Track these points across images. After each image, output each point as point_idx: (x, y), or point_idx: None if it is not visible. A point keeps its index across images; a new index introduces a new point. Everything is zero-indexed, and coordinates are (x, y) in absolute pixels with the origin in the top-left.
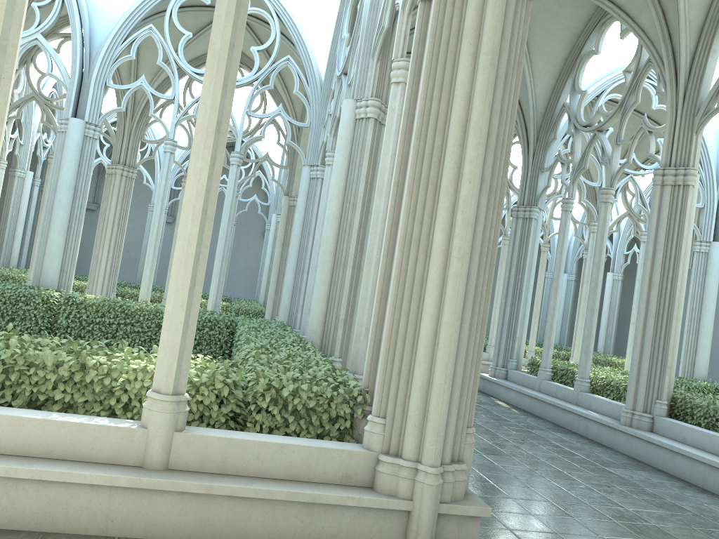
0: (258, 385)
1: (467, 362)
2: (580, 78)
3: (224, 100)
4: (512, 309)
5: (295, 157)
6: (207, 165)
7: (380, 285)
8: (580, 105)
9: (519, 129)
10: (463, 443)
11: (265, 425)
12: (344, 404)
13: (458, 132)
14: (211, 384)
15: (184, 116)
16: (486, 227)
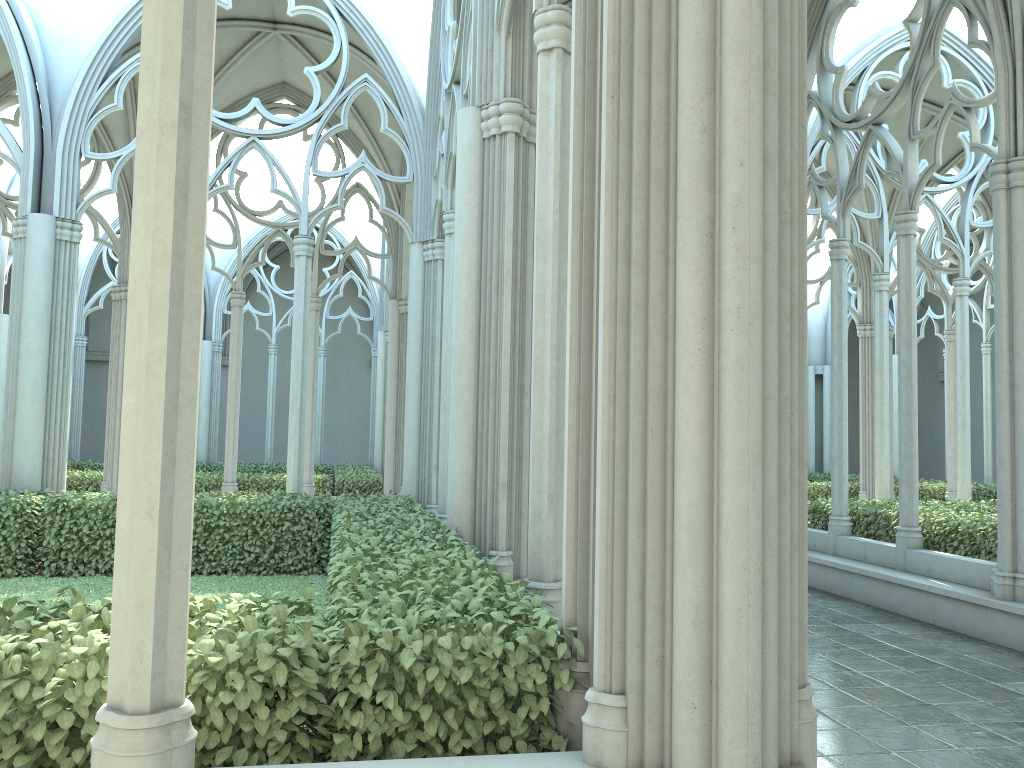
0: (350, 650)
1: (783, 550)
2: (830, 50)
3: (191, 57)
4: None
5: (400, 238)
6: (169, 197)
7: (574, 413)
8: (837, 91)
9: None
10: (795, 723)
11: (372, 736)
12: (531, 666)
13: (700, 65)
14: (251, 662)
15: (212, 189)
16: (783, 260)
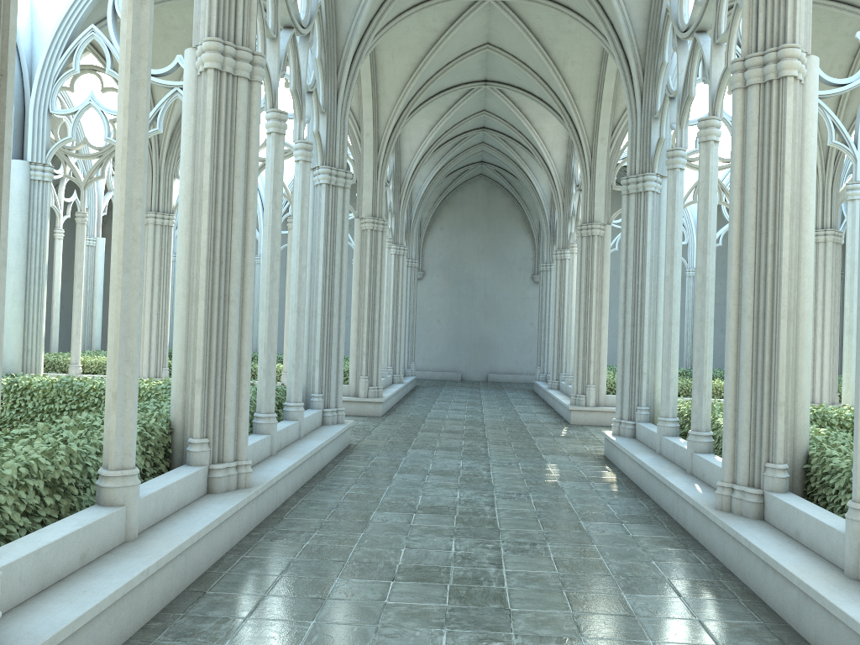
0: None
1: None
2: None
3: None
4: (634, 332)
5: (362, 166)
6: None
7: None
8: (681, 1)
9: (616, 62)
10: None
11: None
12: None
13: None
14: None
15: None
16: None
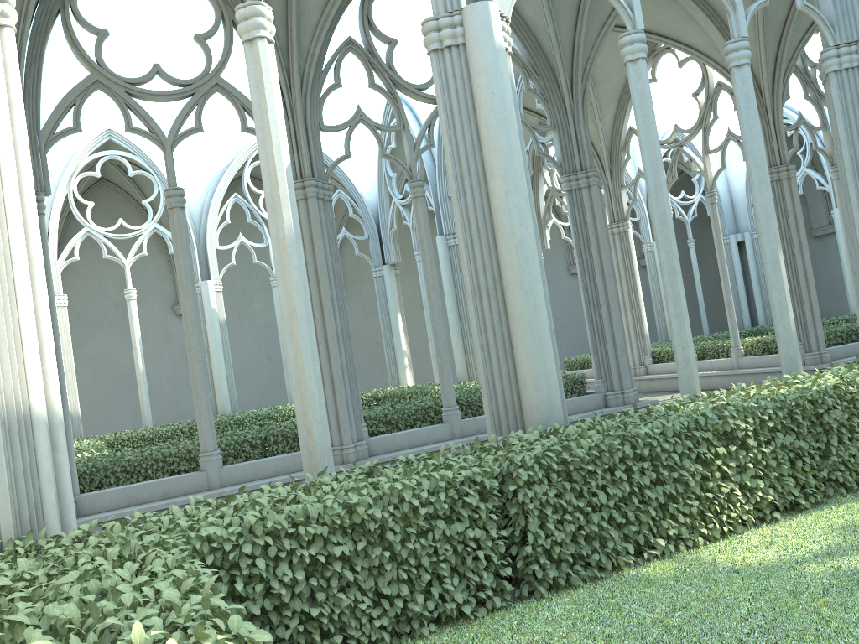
0: None
1: None
2: None
3: None
4: None
5: None
6: None
7: None
8: None
9: None
10: None
11: None
12: None
13: None
14: None
15: None
16: None
